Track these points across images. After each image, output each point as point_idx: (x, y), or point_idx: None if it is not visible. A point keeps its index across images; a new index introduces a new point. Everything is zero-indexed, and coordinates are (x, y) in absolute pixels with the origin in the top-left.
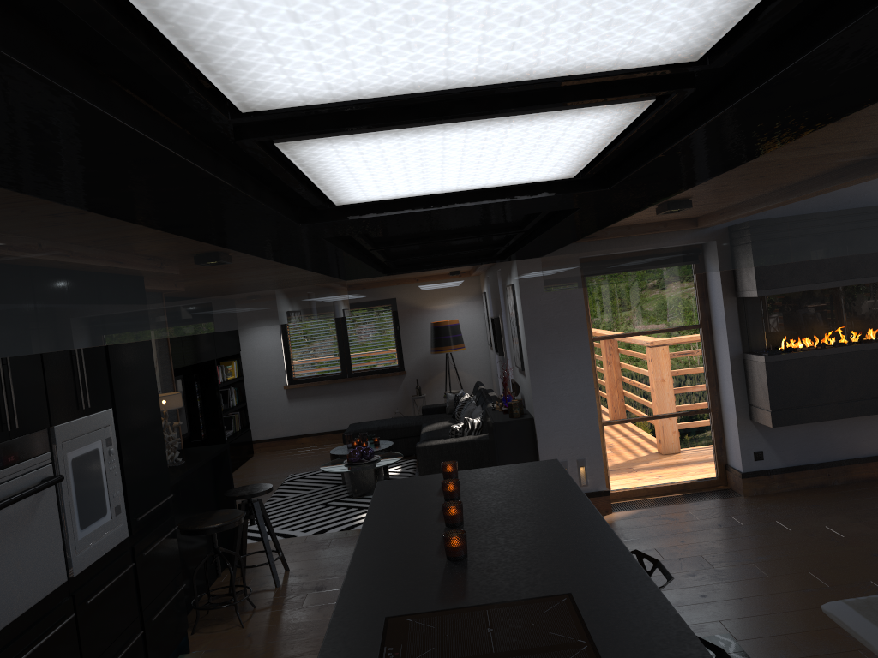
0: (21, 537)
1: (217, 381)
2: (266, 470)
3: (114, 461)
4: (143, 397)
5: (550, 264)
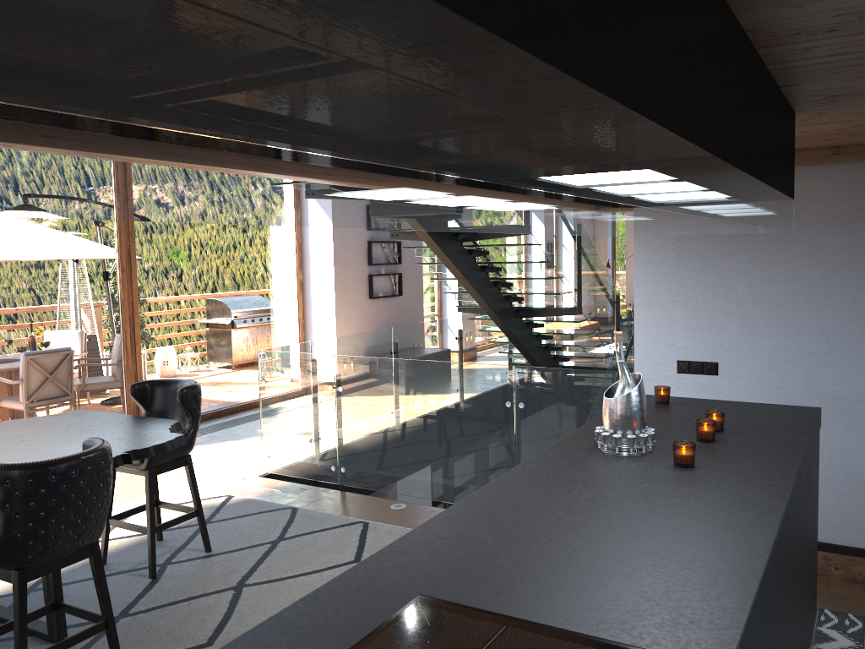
0: None
1: None
2: None
3: None
4: None
5: None
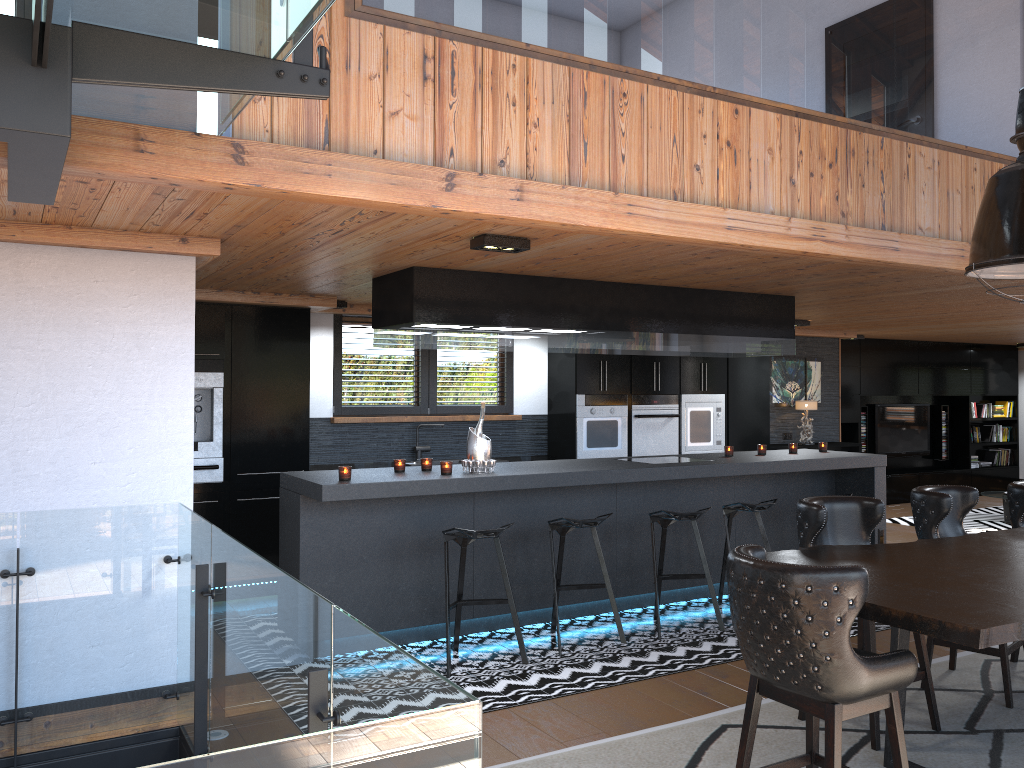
0: (655, 433)
1: (968, 415)
2: (998, 500)
3: (720, 419)
4: (753, 394)
5: (775, 342)
